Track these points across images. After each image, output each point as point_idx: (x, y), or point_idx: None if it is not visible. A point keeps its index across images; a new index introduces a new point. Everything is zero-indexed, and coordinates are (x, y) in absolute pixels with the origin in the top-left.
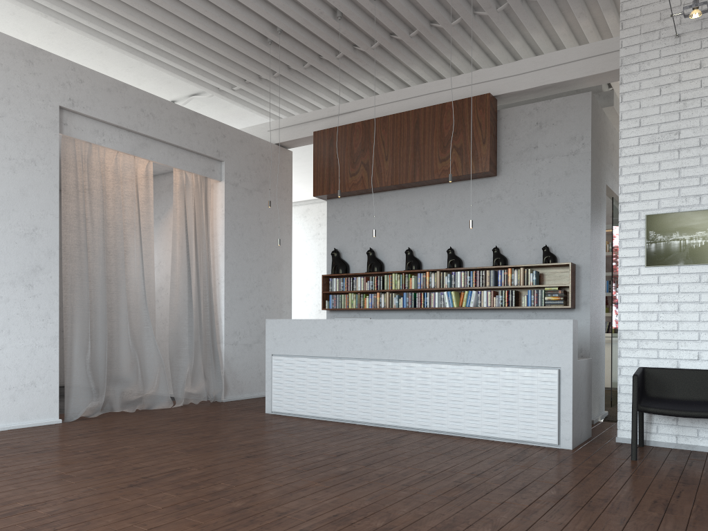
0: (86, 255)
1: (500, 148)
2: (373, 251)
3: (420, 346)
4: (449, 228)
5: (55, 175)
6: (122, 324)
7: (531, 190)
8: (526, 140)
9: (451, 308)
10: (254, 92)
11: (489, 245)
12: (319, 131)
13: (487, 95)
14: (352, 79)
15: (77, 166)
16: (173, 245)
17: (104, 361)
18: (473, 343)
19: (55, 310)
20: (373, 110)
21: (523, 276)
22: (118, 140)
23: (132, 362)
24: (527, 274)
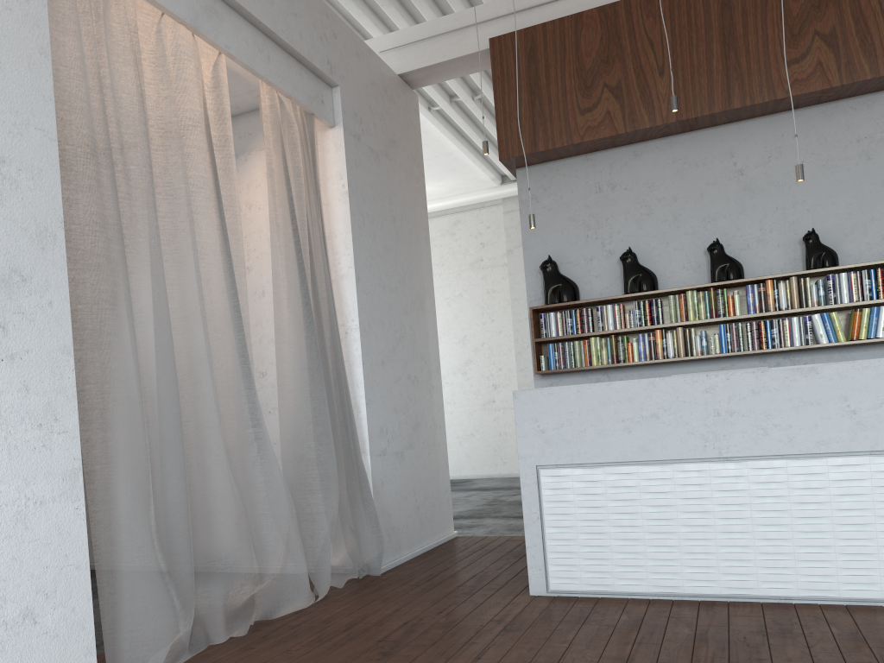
0: (121, 253)
1: None
2: (634, 253)
3: None
4: (796, 196)
5: (40, 24)
6: (208, 426)
7: None
8: None
9: (836, 343)
10: None
11: None
12: (503, 36)
13: None
14: None
15: (79, 25)
16: (275, 248)
17: (187, 521)
18: None
19: (68, 397)
20: None
21: None
22: None
23: (237, 516)
24: None
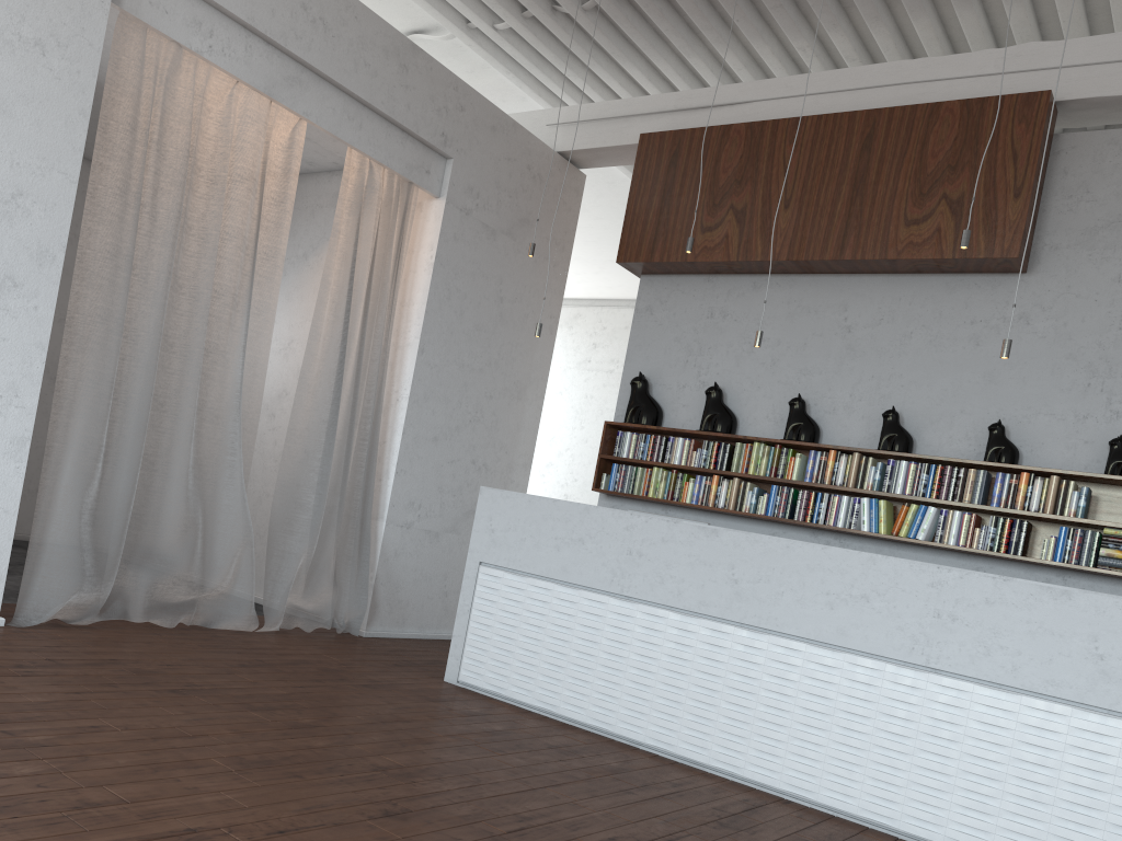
0: (126, 280)
1: (1046, 215)
2: (719, 390)
3: (822, 608)
4: (894, 368)
5: (86, 91)
6: (179, 442)
7: (1103, 314)
8: (1111, 205)
9: (874, 534)
10: (534, 42)
11: (980, 418)
12: (653, 134)
13: (1044, 95)
14: (738, 42)
15: (141, 87)
16: (320, 303)
17: (126, 511)
18: (960, 625)
19: (33, 382)
20: (774, 106)
21: (1055, 496)
22: (242, 55)
23: (186, 525)
24: (1066, 493)
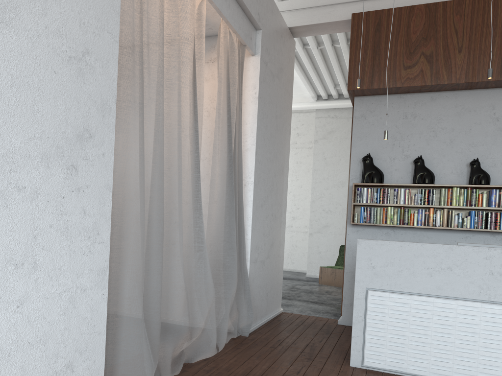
0: (141, 123)
1: None
2: (423, 159)
3: None
4: None
5: None
6: (175, 241)
7: None
8: None
9: None
10: None
11: None
12: (361, 13)
13: None
14: None
15: None
16: (217, 128)
17: (159, 303)
18: None
19: (106, 219)
20: None
21: None
22: None
23: (185, 300)
24: None
